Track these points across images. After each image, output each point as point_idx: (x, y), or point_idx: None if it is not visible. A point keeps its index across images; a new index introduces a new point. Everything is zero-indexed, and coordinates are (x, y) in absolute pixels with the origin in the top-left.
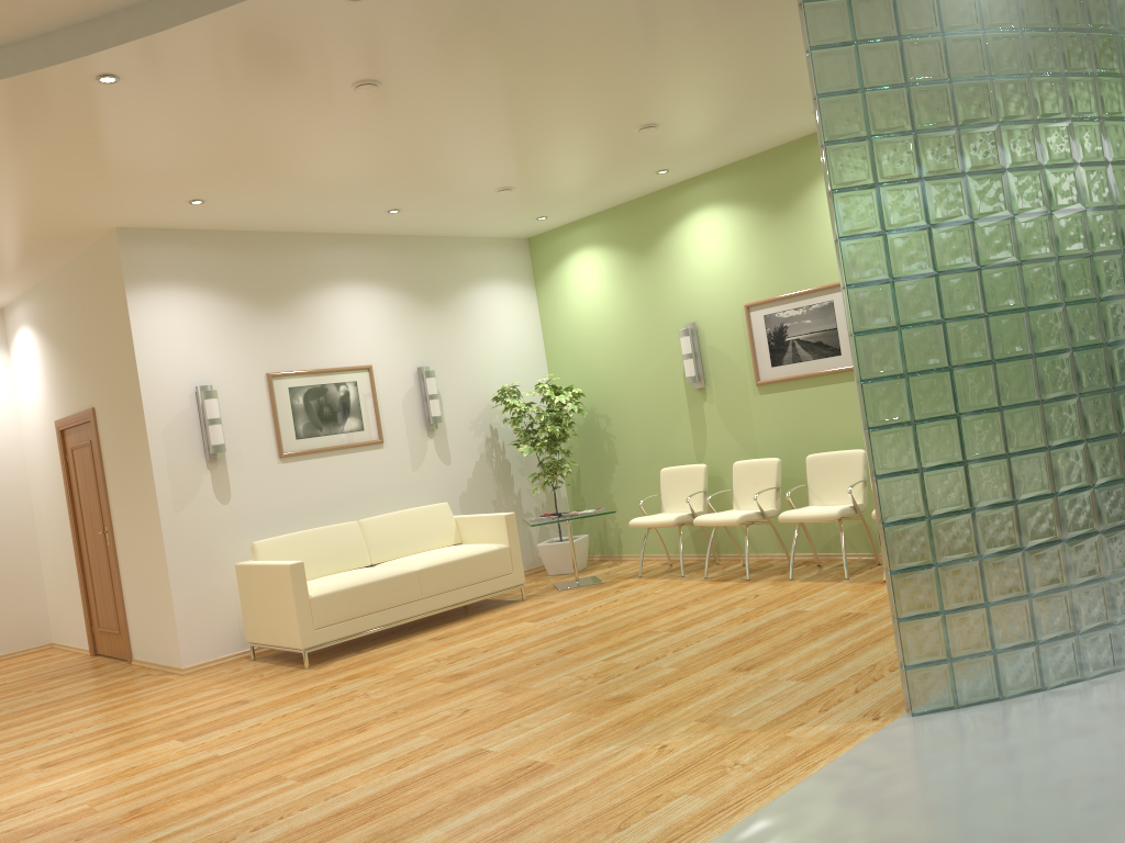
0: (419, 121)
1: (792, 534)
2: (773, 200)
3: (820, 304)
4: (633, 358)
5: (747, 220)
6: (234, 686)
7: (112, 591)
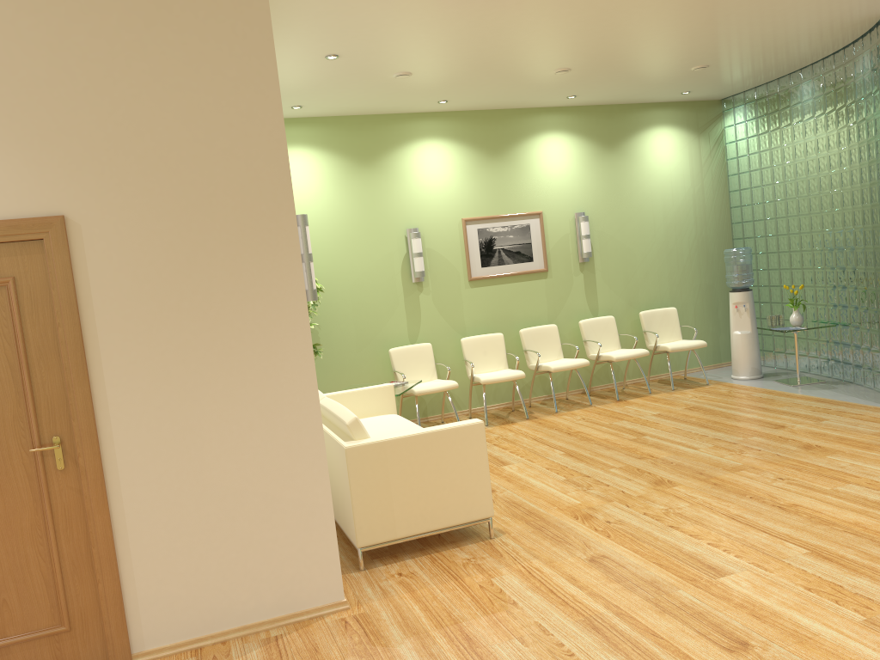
0: (628, 7)
1: (490, 390)
2: (490, 146)
3: (520, 225)
4: (347, 254)
5: (468, 156)
6: (502, 569)
7: (57, 554)
